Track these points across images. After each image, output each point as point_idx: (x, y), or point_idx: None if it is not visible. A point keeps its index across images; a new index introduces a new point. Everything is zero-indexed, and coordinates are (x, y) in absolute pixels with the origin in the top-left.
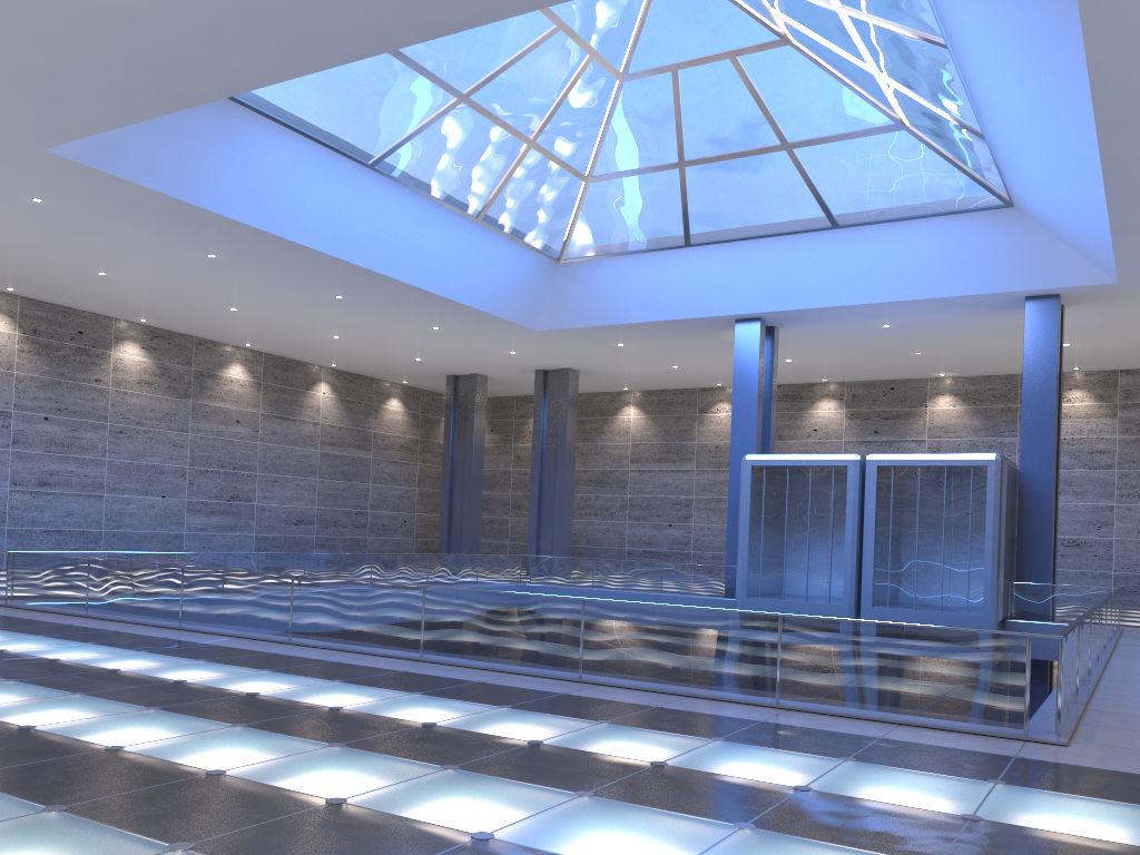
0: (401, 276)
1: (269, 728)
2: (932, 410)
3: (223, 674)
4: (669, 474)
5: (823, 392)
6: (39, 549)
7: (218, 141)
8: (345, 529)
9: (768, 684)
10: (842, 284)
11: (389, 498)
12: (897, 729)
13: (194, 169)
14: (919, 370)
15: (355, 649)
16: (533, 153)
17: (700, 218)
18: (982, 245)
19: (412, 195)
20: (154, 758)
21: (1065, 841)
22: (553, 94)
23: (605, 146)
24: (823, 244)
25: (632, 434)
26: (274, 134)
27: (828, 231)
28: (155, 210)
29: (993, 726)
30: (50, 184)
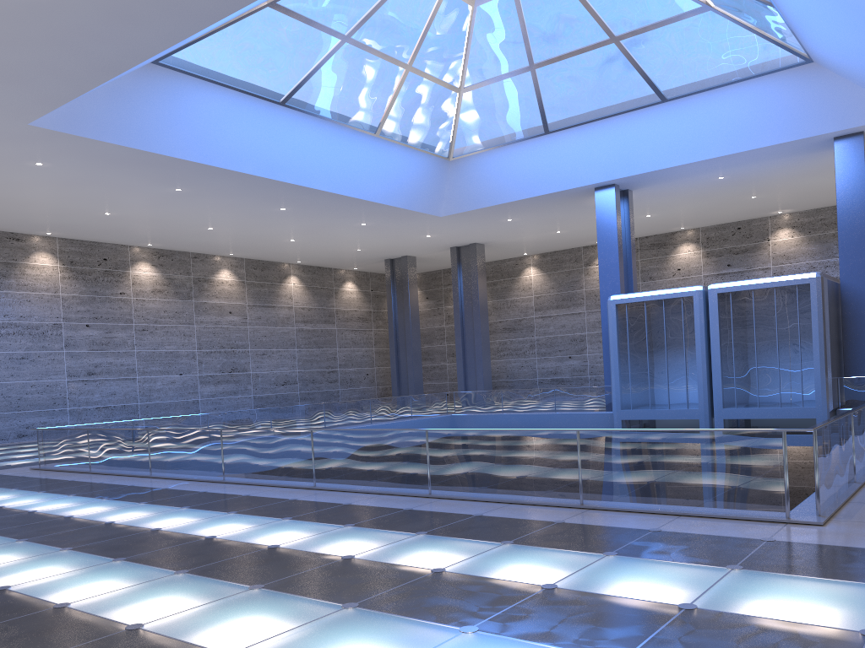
0: (323, 187)
1: (141, 560)
2: (774, 242)
3: (148, 513)
4: (565, 317)
5: (682, 238)
6: (93, 422)
7: (158, 100)
8: (321, 385)
9: (573, 488)
10: (676, 147)
11: (353, 358)
12: (675, 521)
13: (144, 124)
14: (759, 210)
15: (268, 483)
16: (412, 75)
17: (554, 109)
18: (790, 98)
19: (319, 122)
20: (25, 595)
21: (764, 626)
22: (419, 25)
23: (469, 61)
24: (656, 116)
25: (534, 289)
26: (200, 88)
27: (659, 105)
28: (124, 160)
29: (759, 512)
30: (43, 150)
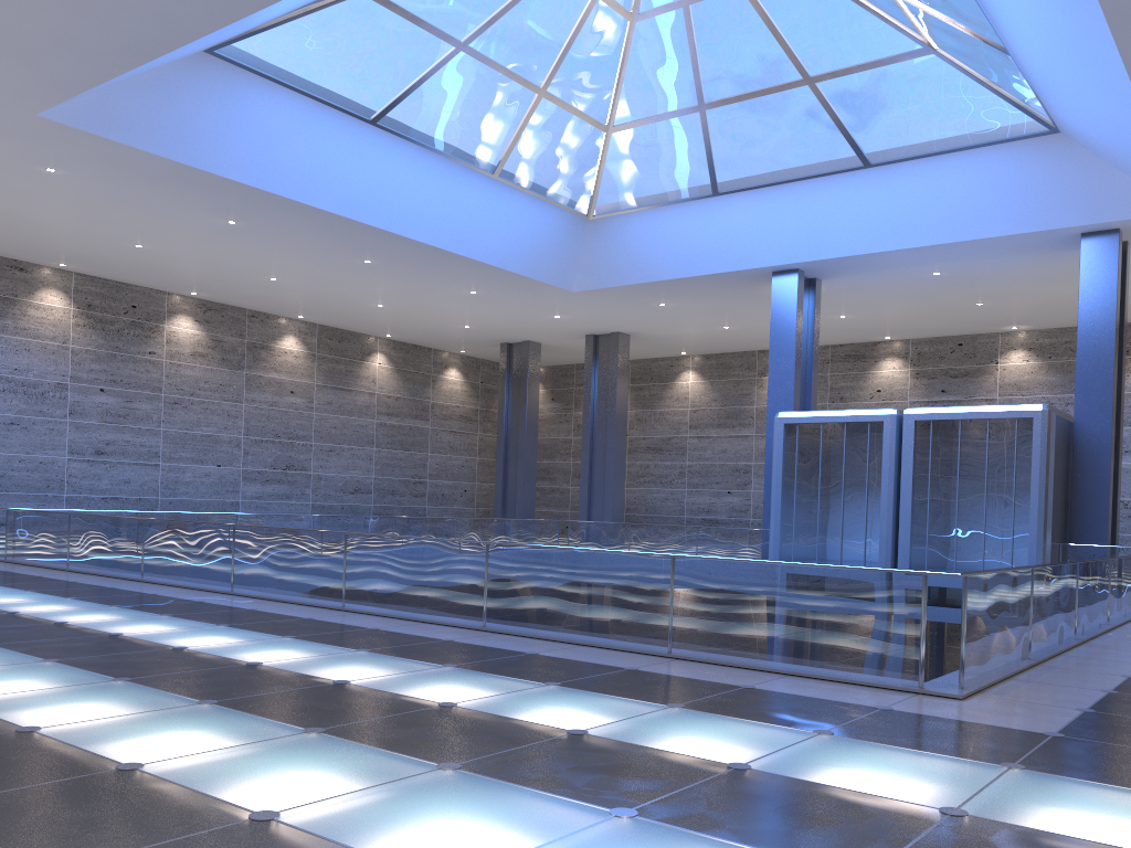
0: (420, 237)
1: (78, 664)
2: (1003, 366)
3: (116, 617)
4: (728, 440)
5: (887, 351)
6: None
7: (210, 101)
8: (403, 498)
9: (661, 631)
10: (879, 228)
11: (448, 467)
12: (778, 679)
13: (189, 131)
14: (986, 323)
15: (286, 599)
16: (546, 103)
17: (726, 164)
18: (1028, 177)
19: (420, 151)
20: None
21: (823, 794)
22: (559, 38)
23: (622, 93)
24: (855, 185)
25: (691, 400)
26: (267, 91)
27: (860, 170)
28: (161, 176)
29: (887, 677)
30: (56, 152)
